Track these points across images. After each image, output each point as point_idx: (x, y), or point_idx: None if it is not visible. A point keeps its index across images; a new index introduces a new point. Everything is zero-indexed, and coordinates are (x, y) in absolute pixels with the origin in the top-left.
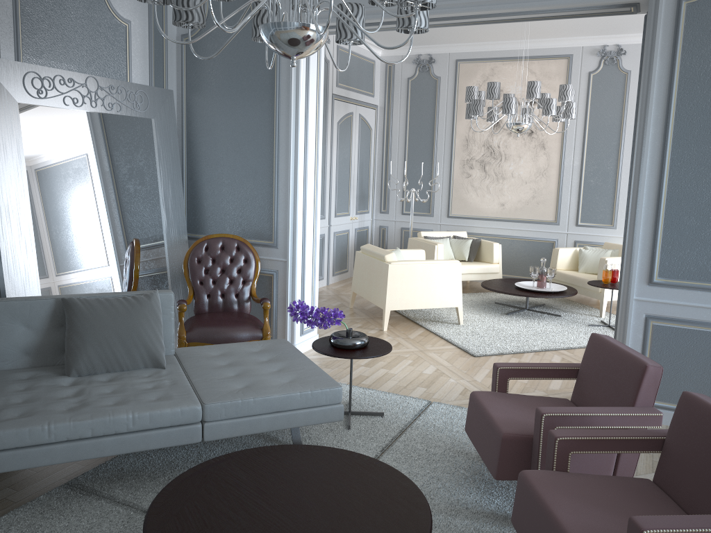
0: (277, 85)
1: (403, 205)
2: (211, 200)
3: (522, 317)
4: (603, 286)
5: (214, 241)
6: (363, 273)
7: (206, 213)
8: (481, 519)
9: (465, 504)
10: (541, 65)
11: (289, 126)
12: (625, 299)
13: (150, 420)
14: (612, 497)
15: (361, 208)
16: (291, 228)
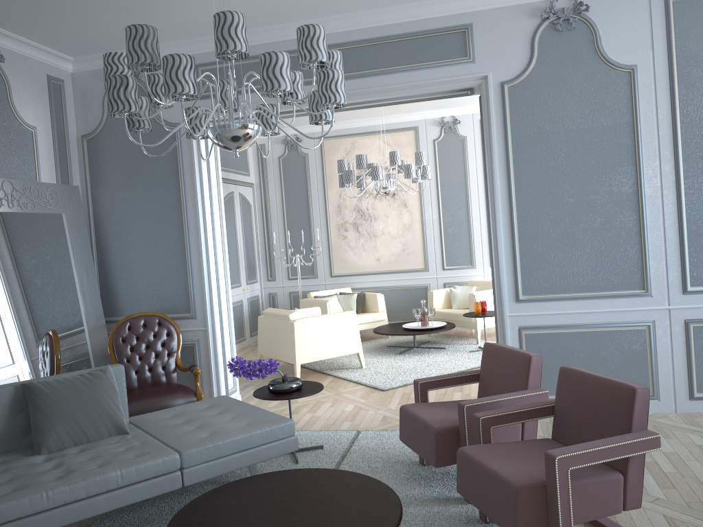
0: (181, 172)
1: (289, 271)
2: (125, 283)
3: (413, 354)
4: (476, 316)
5: (136, 320)
6: (268, 335)
7: (121, 296)
8: (429, 504)
9: (413, 496)
10: (394, 137)
11: (196, 208)
12: (501, 316)
13: (136, 474)
14: (527, 451)
15: (250, 278)
16: (208, 299)
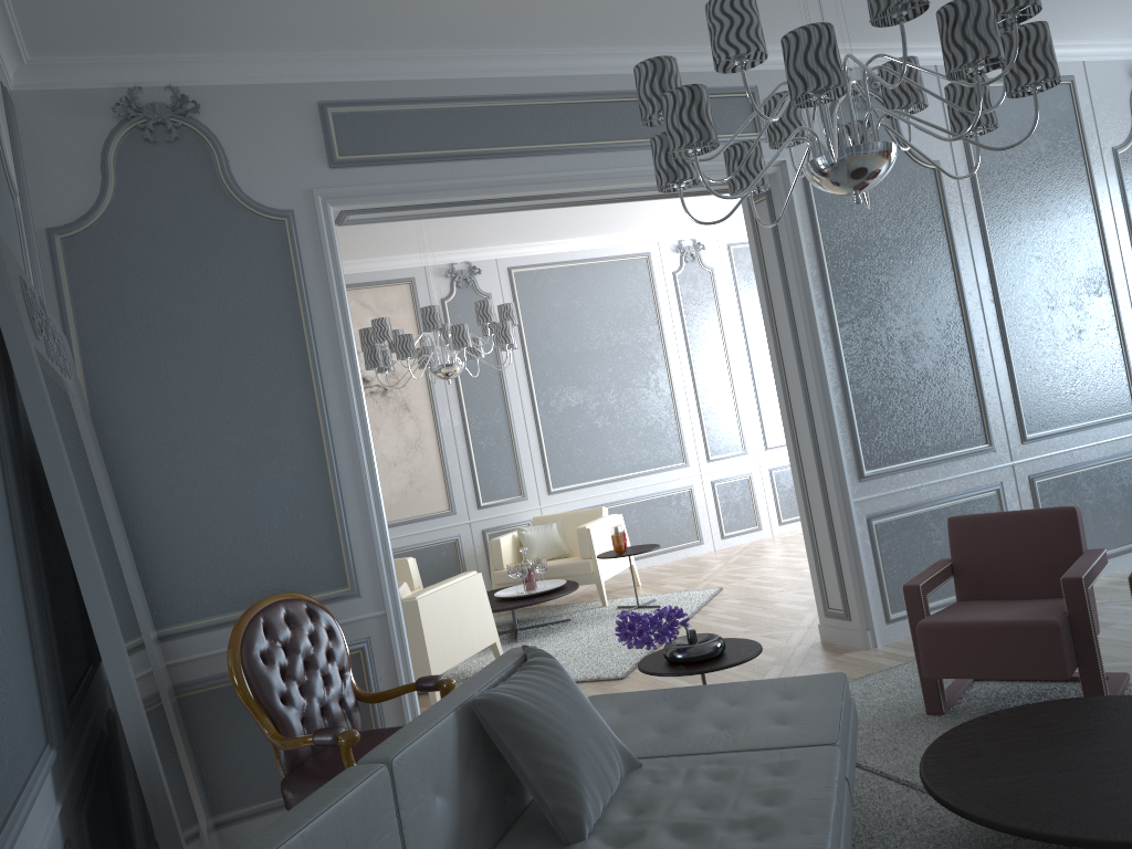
0: (307, 306)
1: None
2: (184, 547)
3: (538, 636)
4: (631, 553)
5: (274, 612)
6: None
7: (176, 578)
8: None
9: None
10: (376, 295)
11: (342, 374)
12: (844, 505)
13: (841, 791)
14: None
15: None
16: (381, 551)
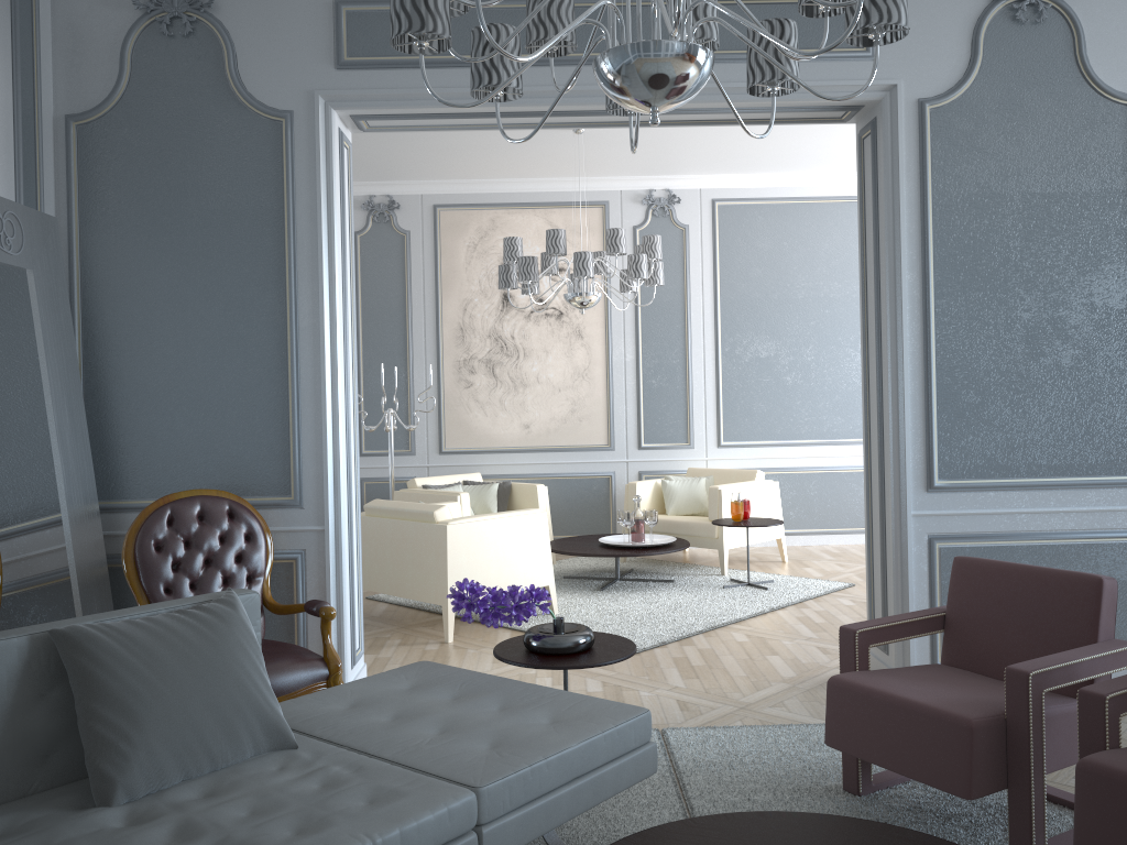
0: (290, 210)
1: (362, 441)
2: (145, 429)
3: (625, 590)
4: (741, 525)
5: (186, 505)
6: (378, 551)
7: (134, 456)
8: None
9: None
10: (566, 216)
11: (317, 284)
12: (899, 516)
13: None
14: None
15: None
16: (331, 468)
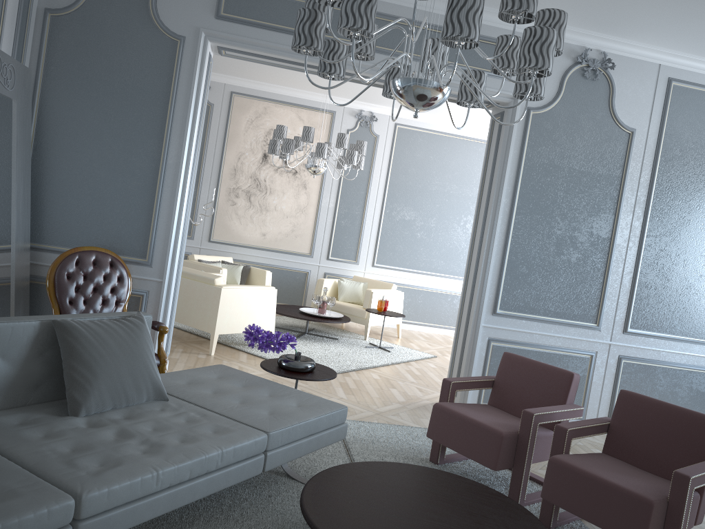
0: (174, 94)
1: None
2: (64, 205)
3: (311, 340)
4: (382, 314)
5: (87, 255)
6: None
7: (54, 220)
8: None
9: None
10: (309, 115)
11: (182, 140)
12: (475, 325)
13: (233, 455)
14: (611, 466)
15: None
16: (172, 247)
